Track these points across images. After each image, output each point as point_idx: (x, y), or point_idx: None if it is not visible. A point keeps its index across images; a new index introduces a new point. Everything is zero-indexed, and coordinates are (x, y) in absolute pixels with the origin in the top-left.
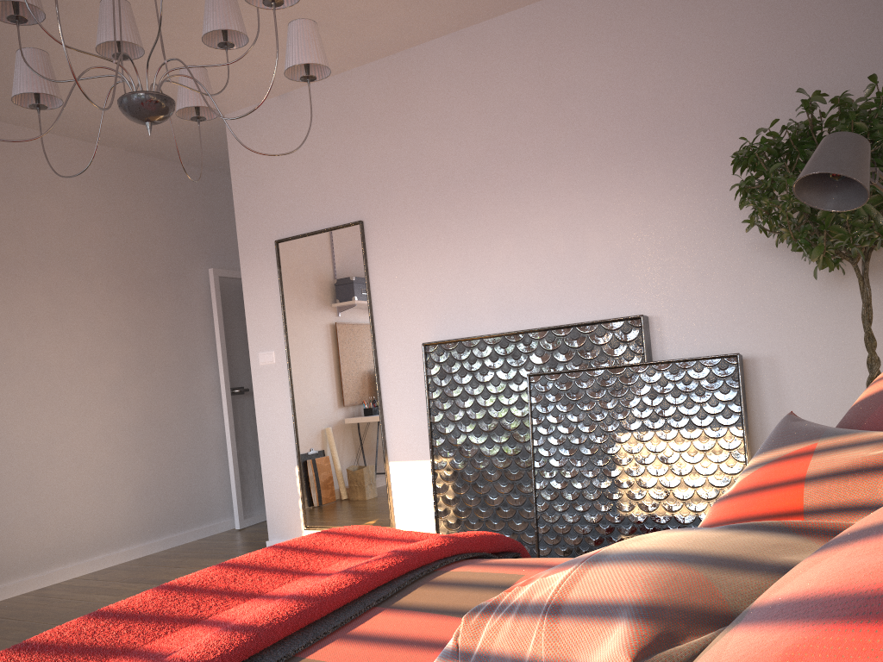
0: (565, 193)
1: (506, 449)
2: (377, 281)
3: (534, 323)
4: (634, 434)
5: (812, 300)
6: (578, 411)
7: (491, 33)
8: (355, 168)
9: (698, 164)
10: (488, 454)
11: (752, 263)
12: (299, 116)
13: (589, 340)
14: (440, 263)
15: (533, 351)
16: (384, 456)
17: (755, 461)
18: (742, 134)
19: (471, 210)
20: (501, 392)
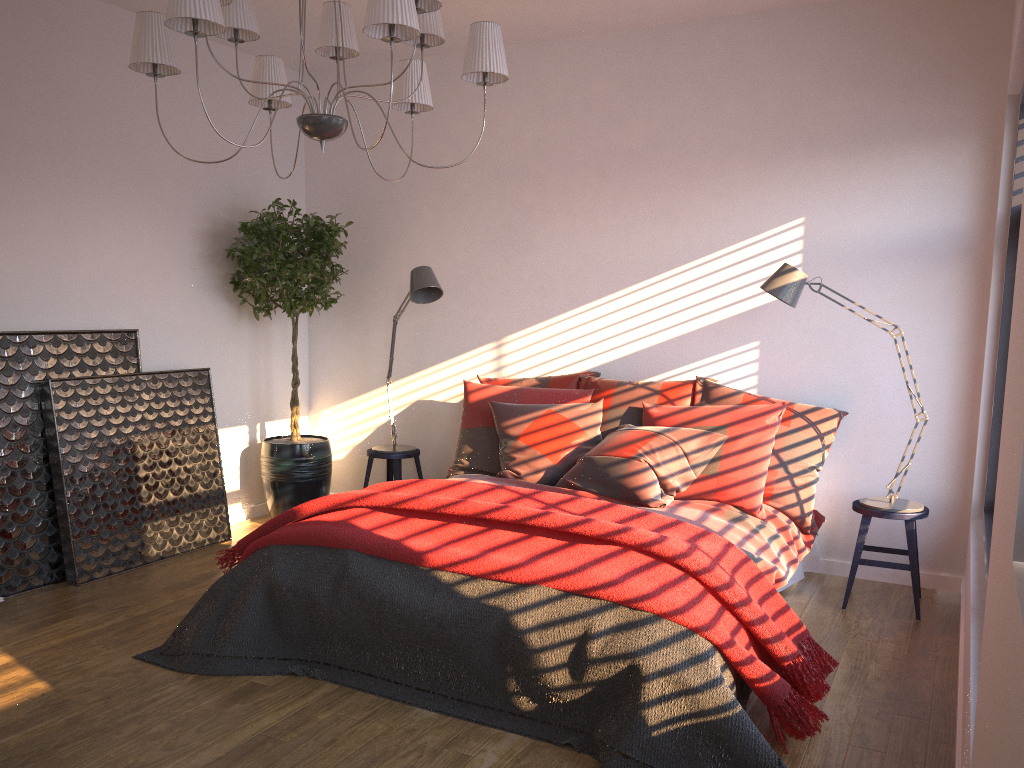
0: (61, 194)
1: (10, 462)
2: None
3: (23, 324)
4: (147, 435)
5: (226, 332)
6: (100, 416)
7: None
8: None
9: (167, 208)
10: None
11: (196, 298)
12: None
13: (93, 348)
14: None
15: (39, 354)
16: None
17: (523, 419)
18: (194, 197)
19: None
20: (3, 399)
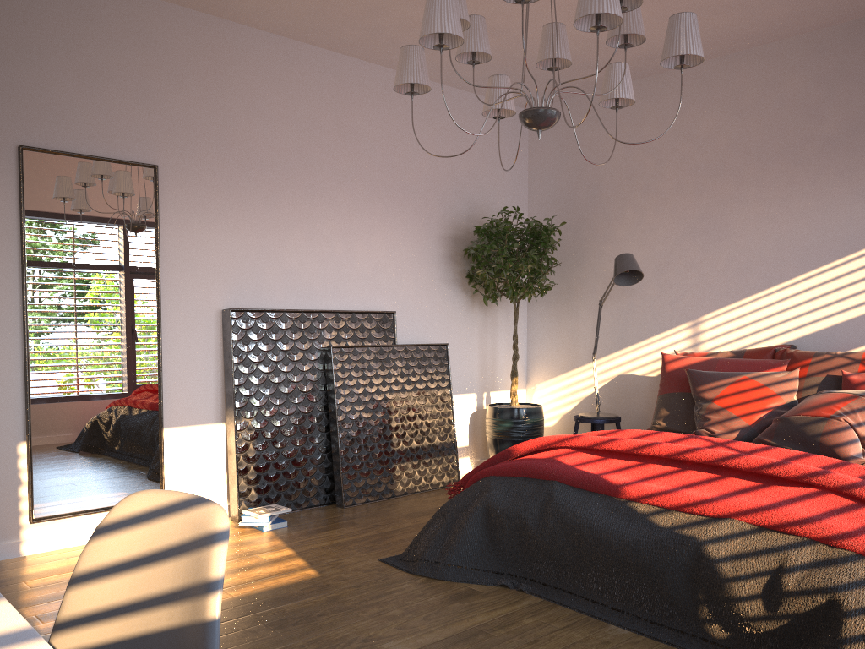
0: (345, 209)
1: (301, 408)
2: (167, 235)
3: (315, 305)
4: (398, 394)
5: (461, 316)
6: (365, 377)
7: (304, 55)
8: (153, 106)
9: (420, 218)
10: (286, 413)
11: (439, 289)
12: (77, 9)
13: (363, 325)
14: (239, 235)
15: (325, 328)
16: (162, 422)
17: (717, 384)
18: (441, 209)
19: (273, 196)
20: (299, 360)
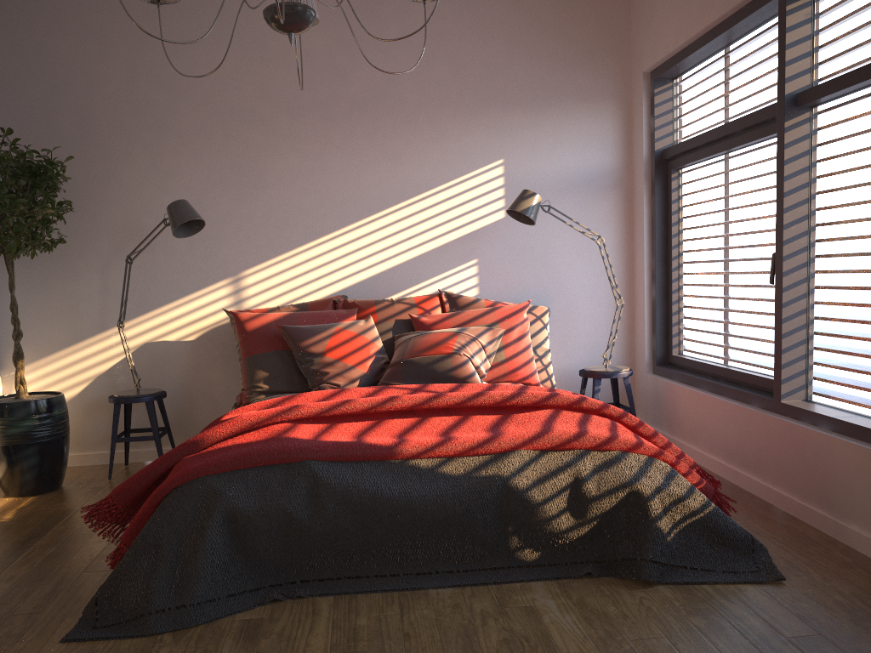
0: None
1: None
2: None
3: None
4: None
5: None
6: None
7: None
8: None
9: None
10: None
11: None
12: None
13: None
14: None
15: None
16: None
17: (320, 337)
18: None
19: None
20: None
